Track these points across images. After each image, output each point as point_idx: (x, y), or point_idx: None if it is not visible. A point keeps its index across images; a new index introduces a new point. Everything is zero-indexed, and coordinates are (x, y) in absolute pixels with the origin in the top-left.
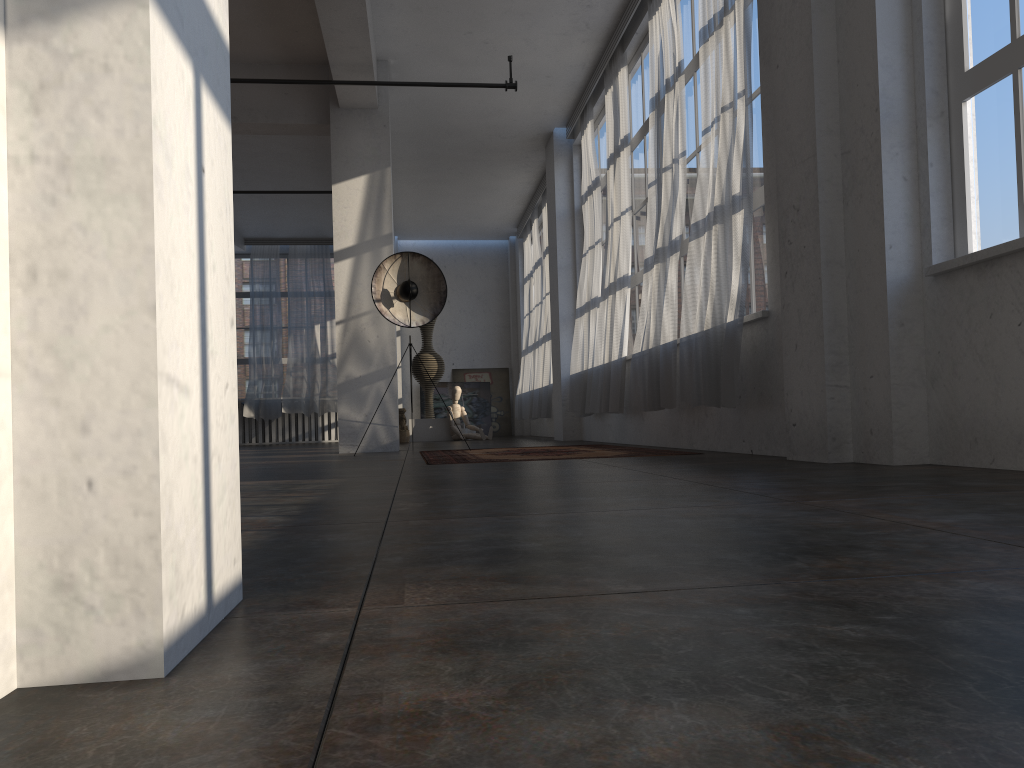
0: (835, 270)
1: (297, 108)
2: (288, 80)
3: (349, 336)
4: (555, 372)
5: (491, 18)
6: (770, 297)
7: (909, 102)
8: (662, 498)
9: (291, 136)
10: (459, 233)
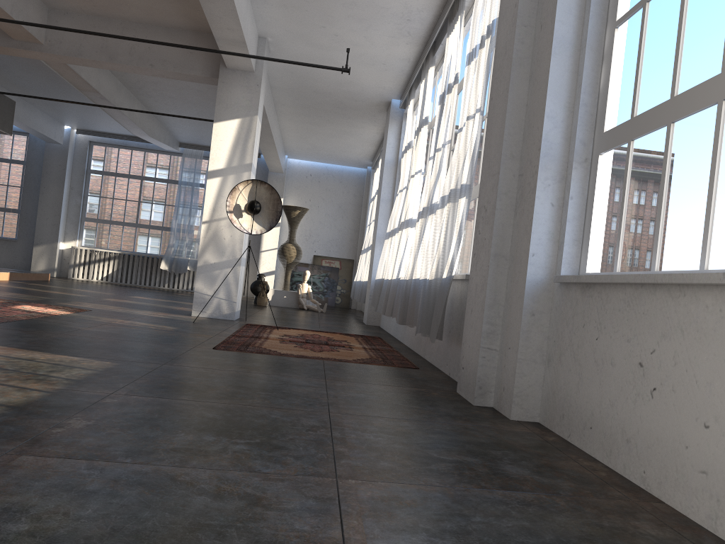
0: (501, 261)
1: (197, 64)
2: (184, 45)
3: (210, 233)
4: (369, 274)
5: (338, 19)
6: None
7: (565, 147)
8: (259, 449)
9: None
10: (331, 159)
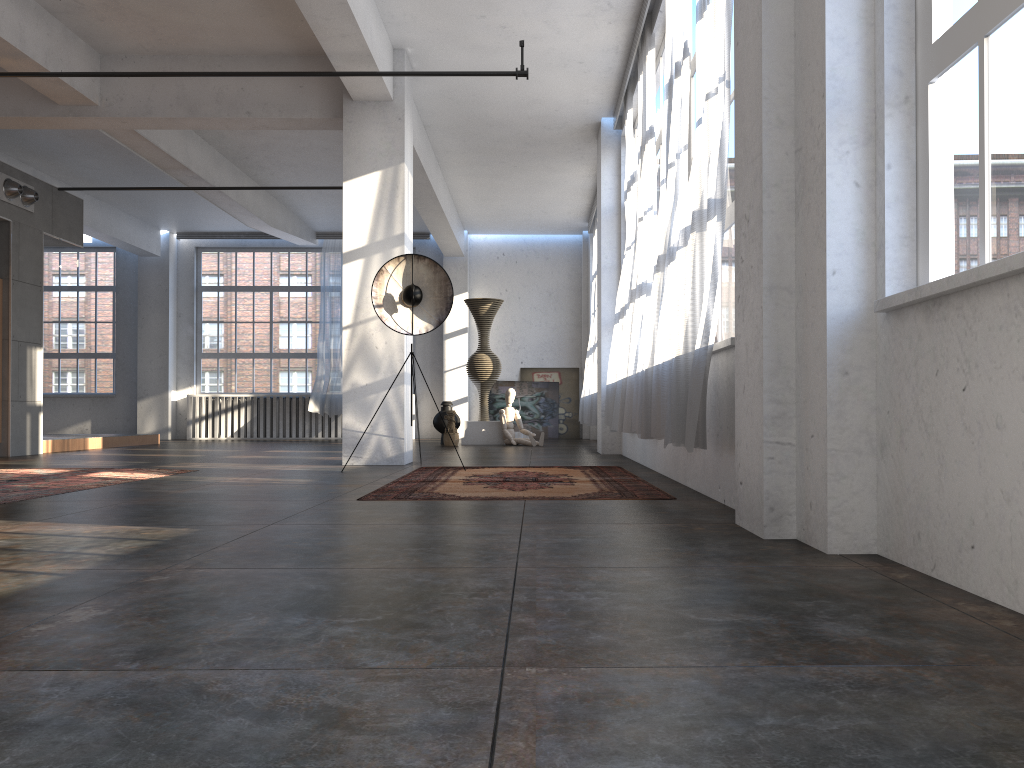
0: (781, 298)
1: (312, 101)
2: (285, 72)
3: (356, 342)
4: (598, 380)
5: None
6: None
7: (867, 85)
8: (377, 631)
9: (330, 130)
10: (529, 227)
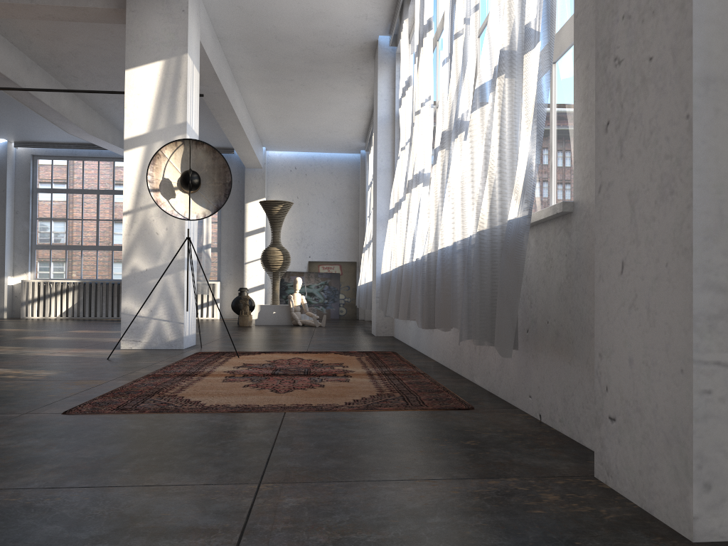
0: (725, 99)
1: None
2: None
3: (136, 227)
4: (373, 270)
5: None
6: (577, 180)
7: None
8: None
9: None
10: (317, 146)
